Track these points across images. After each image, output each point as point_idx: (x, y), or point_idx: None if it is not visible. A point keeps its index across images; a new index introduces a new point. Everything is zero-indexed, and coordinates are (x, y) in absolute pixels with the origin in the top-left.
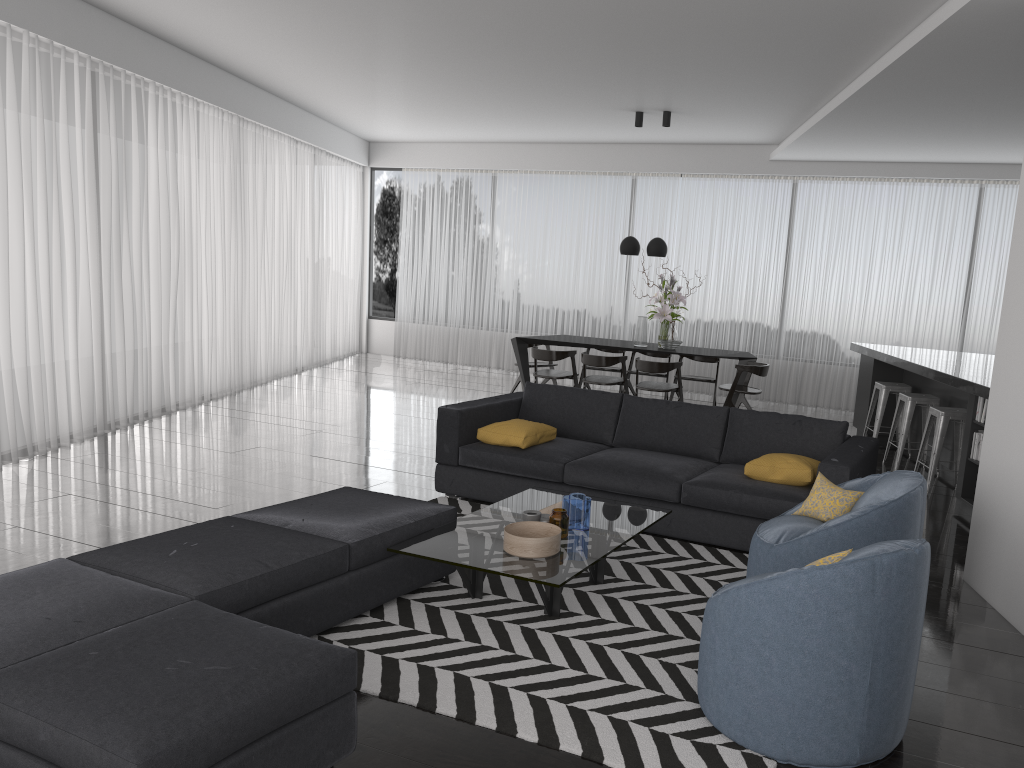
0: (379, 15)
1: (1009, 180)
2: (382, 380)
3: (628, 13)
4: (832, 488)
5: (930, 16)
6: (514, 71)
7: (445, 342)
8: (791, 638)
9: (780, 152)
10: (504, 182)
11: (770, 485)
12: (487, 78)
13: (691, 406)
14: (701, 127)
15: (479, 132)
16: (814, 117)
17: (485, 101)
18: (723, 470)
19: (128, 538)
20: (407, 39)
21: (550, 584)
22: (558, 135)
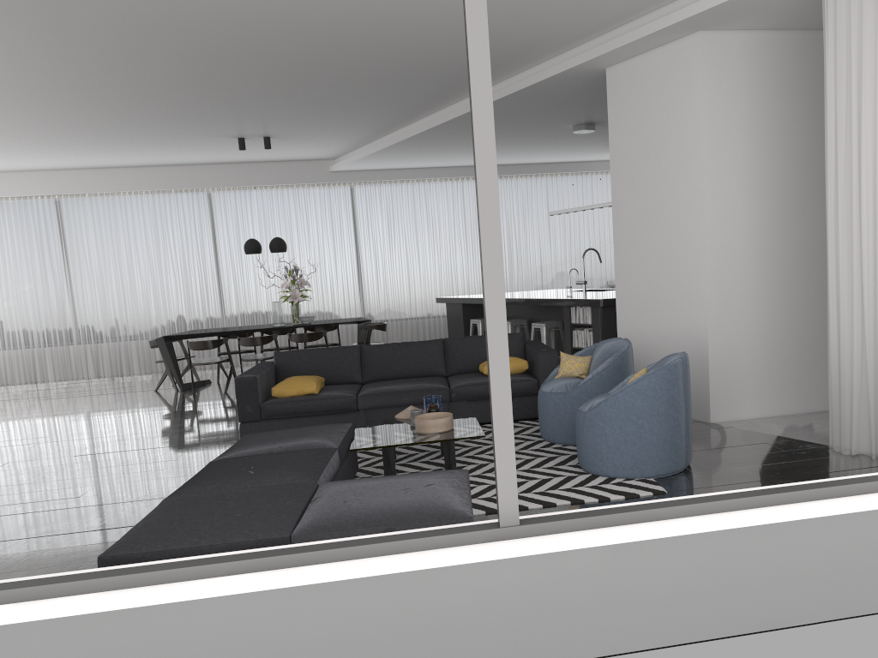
0: (83, 64)
1: (503, 175)
2: (3, 404)
3: (315, 68)
4: (575, 357)
5: (516, 75)
6: (161, 108)
7: (30, 363)
8: (652, 409)
9: (345, 165)
10: (72, 205)
11: None
12: (125, 113)
13: (416, 343)
14: (283, 148)
15: (49, 160)
16: (393, 138)
17: (96, 133)
18: (463, 376)
19: (49, 527)
20: (85, 83)
21: (479, 436)
22: (136, 160)
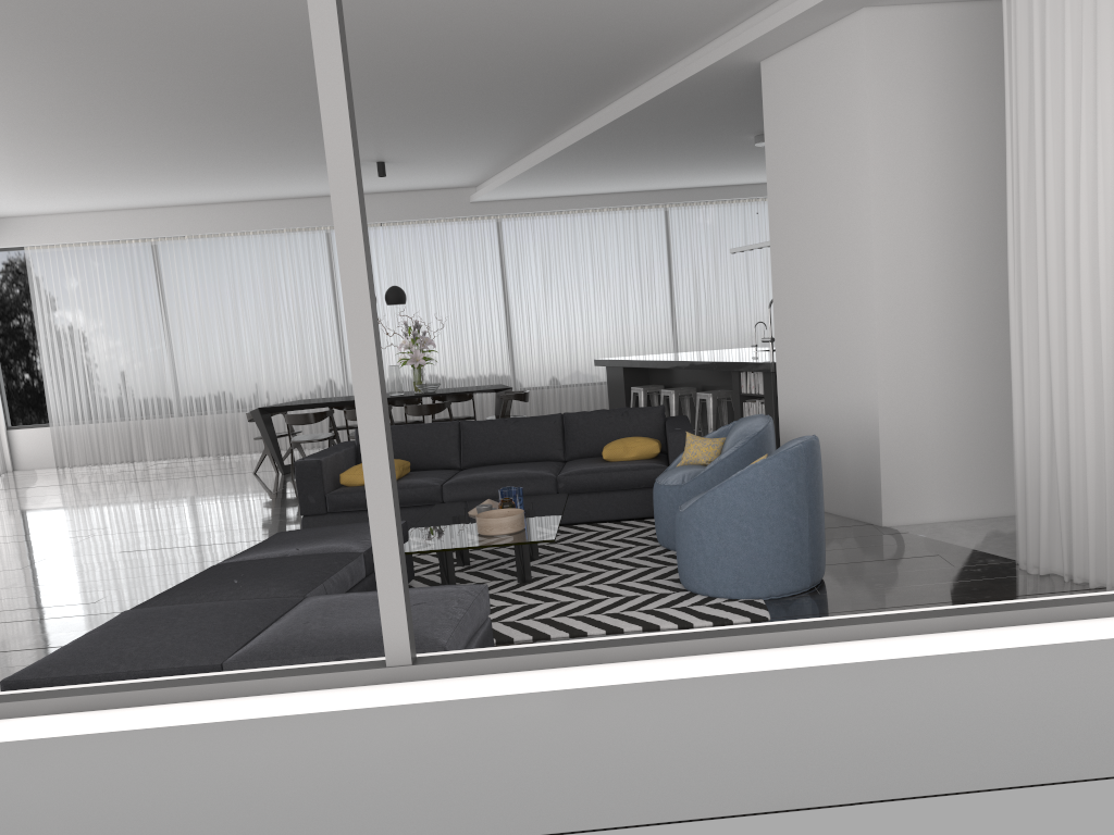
0: (122, 83)
1: (688, 202)
2: (83, 488)
3: (400, 76)
4: (703, 439)
5: (659, 74)
6: (238, 131)
7: (126, 439)
8: (760, 510)
9: (486, 193)
10: (170, 250)
11: (629, 462)
12: (199, 139)
13: (528, 419)
14: (407, 175)
15: (139, 197)
16: (533, 159)
17: (176, 163)
18: (580, 462)
19: (42, 638)
20: (135, 104)
21: (546, 541)
22: (238, 194)
